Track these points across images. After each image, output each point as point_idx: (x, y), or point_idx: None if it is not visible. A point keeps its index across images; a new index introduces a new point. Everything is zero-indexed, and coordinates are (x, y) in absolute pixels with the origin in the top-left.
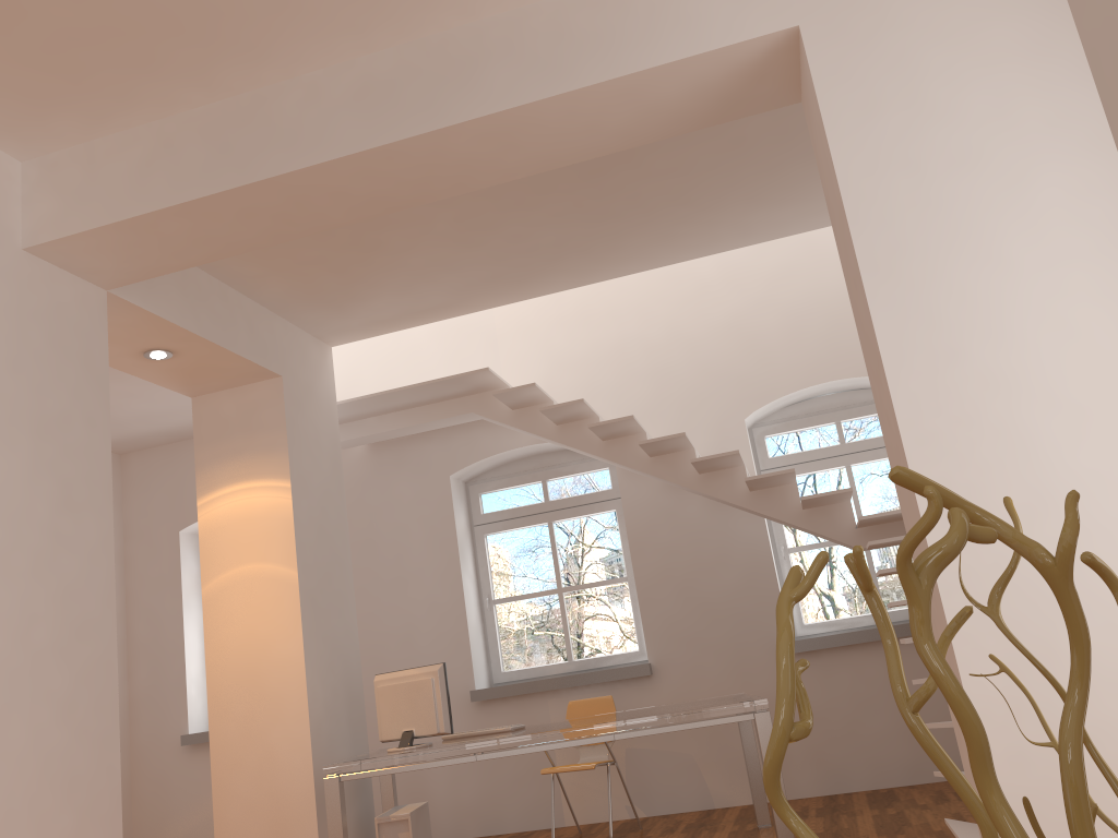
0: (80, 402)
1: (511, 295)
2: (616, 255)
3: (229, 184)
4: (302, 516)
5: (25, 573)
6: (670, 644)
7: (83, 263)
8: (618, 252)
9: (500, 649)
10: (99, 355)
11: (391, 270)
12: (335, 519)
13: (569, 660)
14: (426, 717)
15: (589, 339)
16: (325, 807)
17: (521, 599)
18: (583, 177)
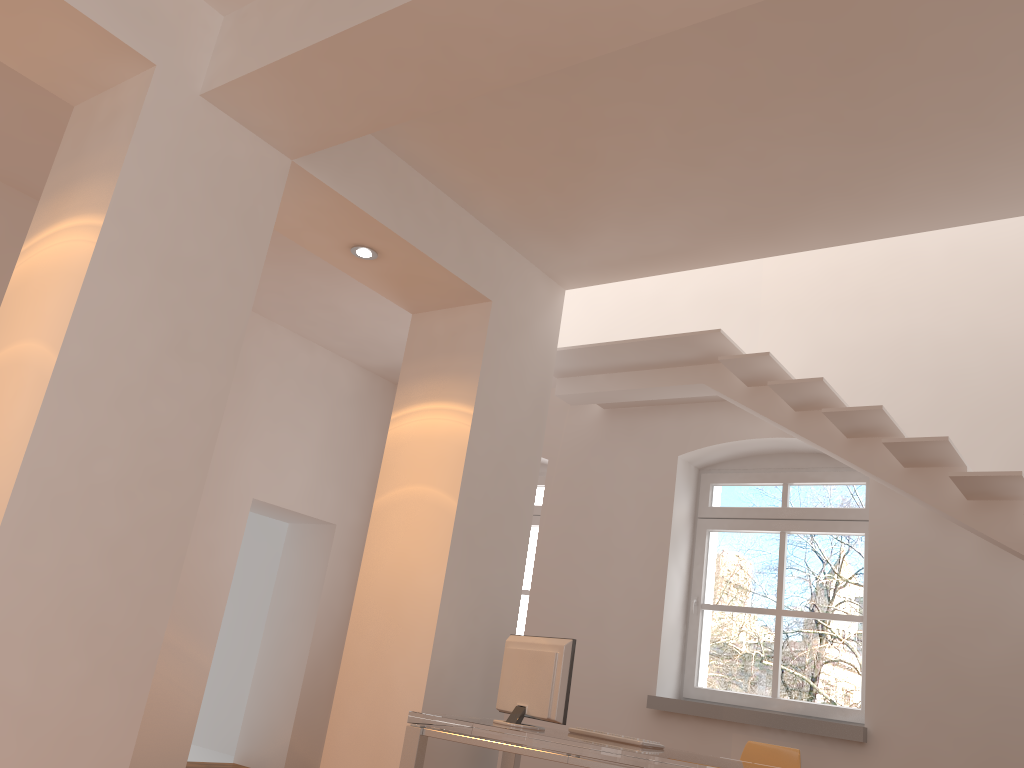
0: (225, 256)
1: (757, 246)
2: (888, 202)
3: (366, 16)
4: (480, 448)
5: (105, 401)
6: (898, 712)
7: (259, 120)
8: (891, 197)
9: (698, 661)
10: (264, 218)
11: (611, 193)
12: (523, 464)
13: (772, 696)
14: (540, 696)
15: (865, 328)
16: (426, 763)
17: (732, 611)
18: (832, 69)
